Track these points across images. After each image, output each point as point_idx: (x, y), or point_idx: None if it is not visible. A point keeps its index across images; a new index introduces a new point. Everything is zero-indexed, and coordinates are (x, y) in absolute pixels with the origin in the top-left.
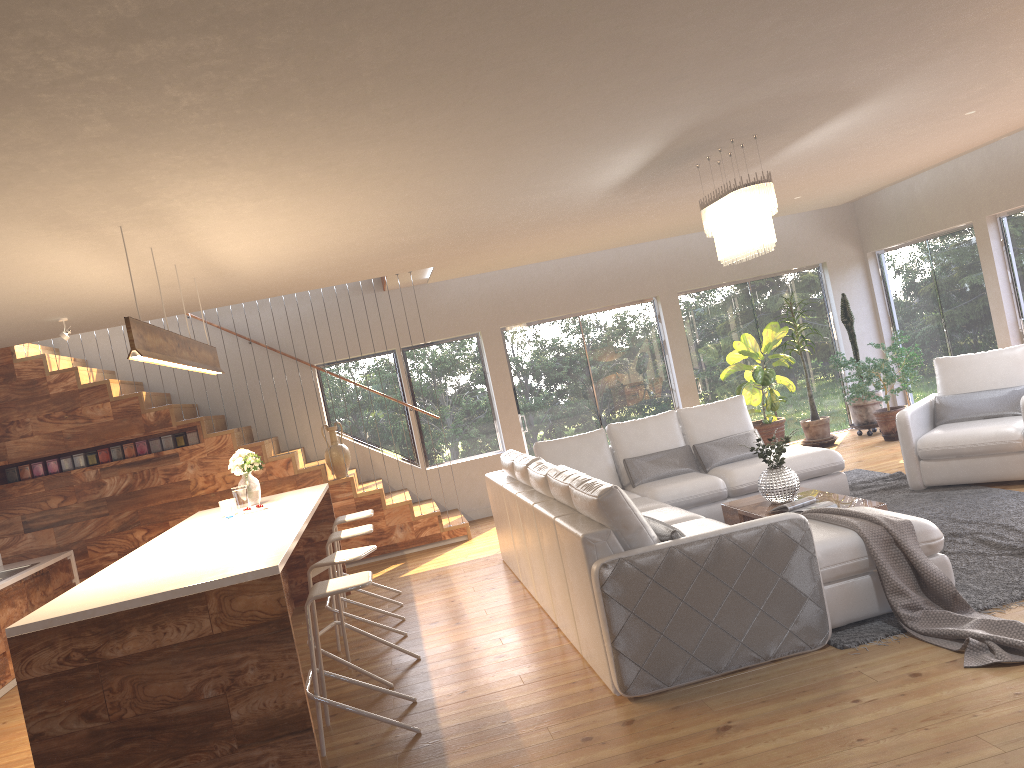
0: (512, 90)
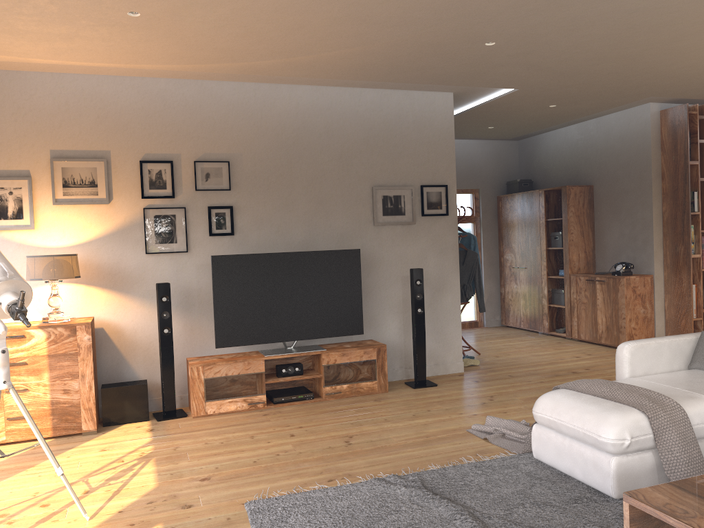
0: (699, 32)
